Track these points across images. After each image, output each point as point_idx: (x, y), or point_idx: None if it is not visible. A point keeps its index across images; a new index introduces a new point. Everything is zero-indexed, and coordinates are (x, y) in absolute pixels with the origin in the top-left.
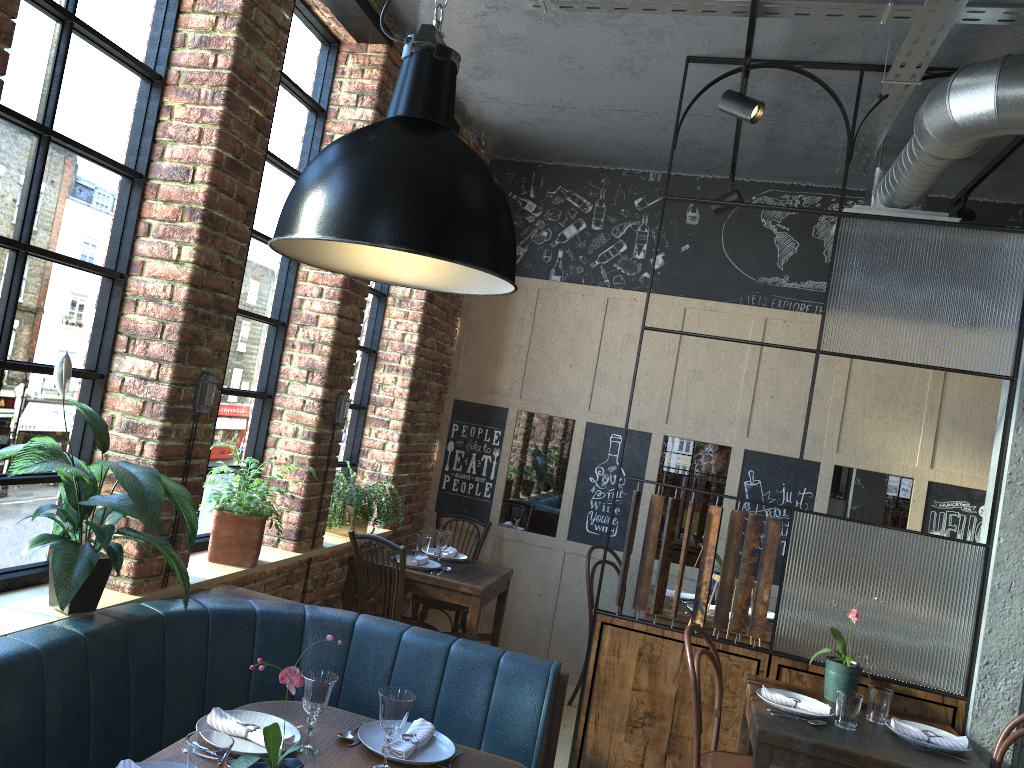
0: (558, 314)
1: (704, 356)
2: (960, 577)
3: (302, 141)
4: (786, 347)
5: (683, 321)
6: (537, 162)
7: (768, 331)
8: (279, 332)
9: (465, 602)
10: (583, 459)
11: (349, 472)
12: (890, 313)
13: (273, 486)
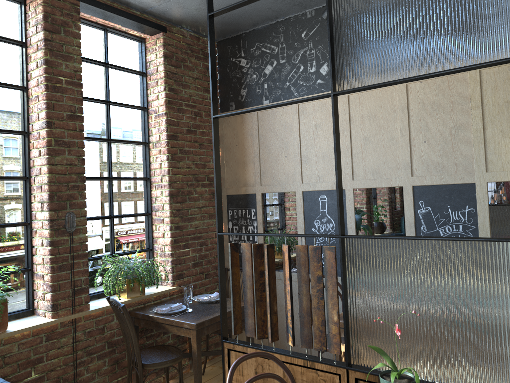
0: (271, 125)
1: (368, 125)
2: (509, 278)
3: (11, 65)
4: (307, 98)
5: (349, 105)
6: (241, 33)
7: (410, 93)
8: (27, 183)
9: (188, 334)
10: (305, 217)
11: (150, 254)
12: (387, 38)
13: (38, 278)
